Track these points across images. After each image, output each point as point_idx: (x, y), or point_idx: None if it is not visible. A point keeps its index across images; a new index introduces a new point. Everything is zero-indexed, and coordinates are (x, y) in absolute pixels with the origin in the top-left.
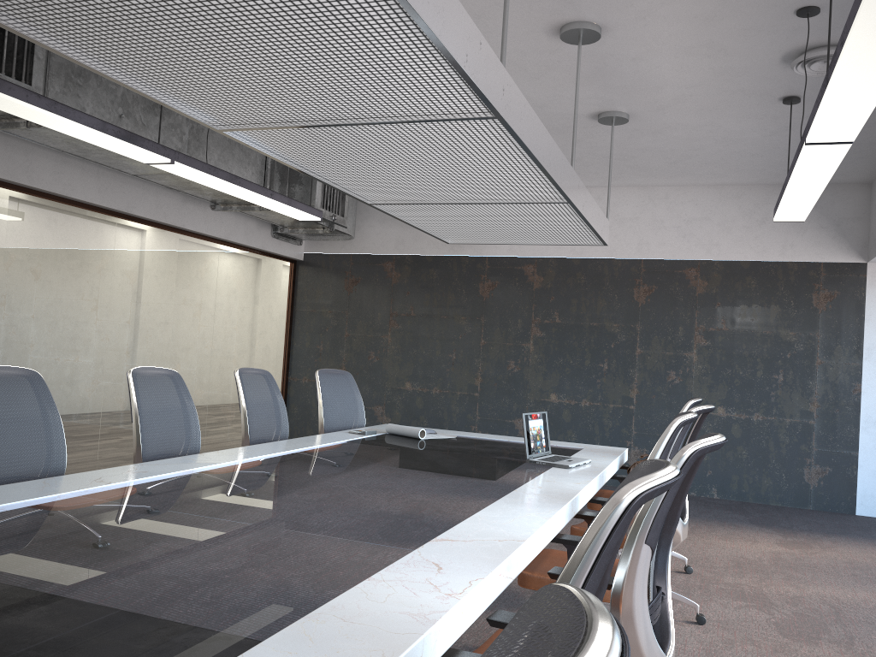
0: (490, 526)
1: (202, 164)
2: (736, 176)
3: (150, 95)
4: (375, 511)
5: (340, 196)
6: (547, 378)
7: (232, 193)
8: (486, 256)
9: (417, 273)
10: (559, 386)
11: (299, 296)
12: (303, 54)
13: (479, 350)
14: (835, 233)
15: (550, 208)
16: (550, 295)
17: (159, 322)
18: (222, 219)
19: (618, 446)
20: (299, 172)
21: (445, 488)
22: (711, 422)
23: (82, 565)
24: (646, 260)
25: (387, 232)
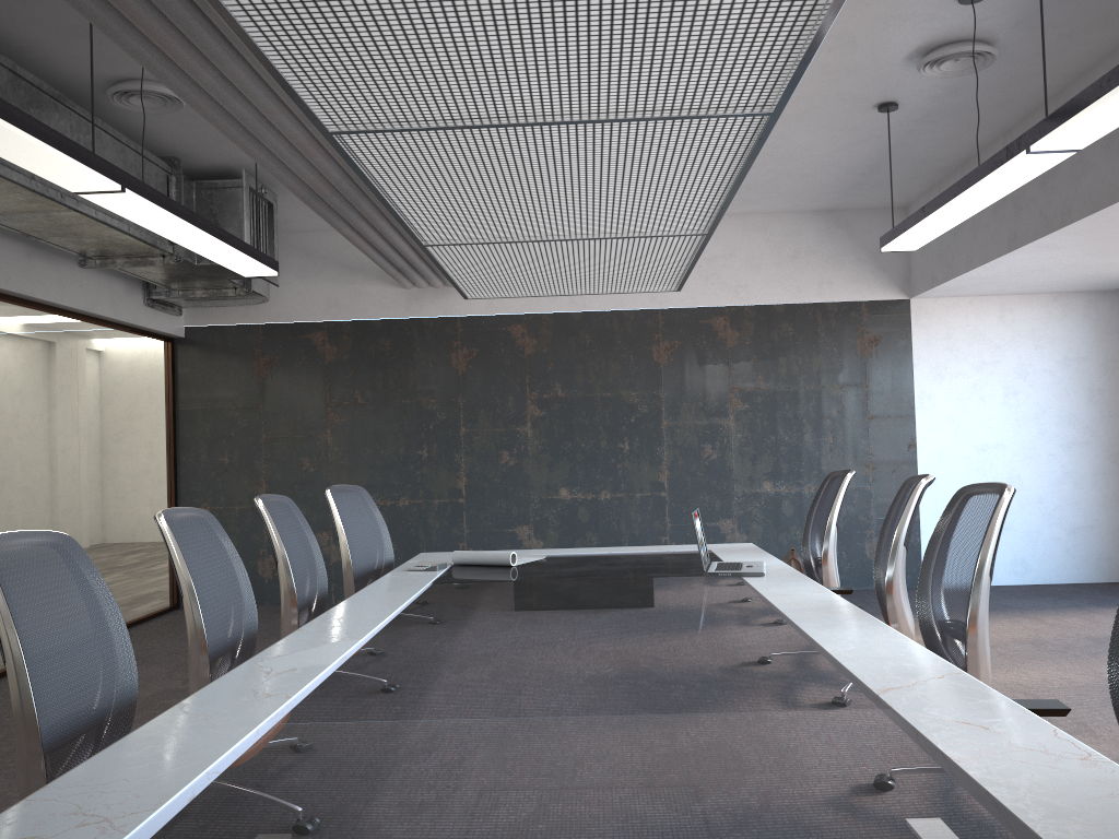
0: (883, 662)
1: (155, 193)
2: (767, 202)
3: (281, 72)
4: (715, 669)
5: (267, 241)
6: (553, 469)
7: (176, 238)
8: (457, 316)
9: (361, 345)
10: (570, 477)
11: (184, 389)
12: (611, 10)
13: (459, 441)
14: (874, 266)
15: (667, 243)
16: (548, 362)
17: (7, 443)
18: (82, 281)
19: (651, 544)
20: (213, 207)
21: (707, 624)
22: (758, 501)
23: (581, 831)
24: (664, 310)
25: (311, 290)
